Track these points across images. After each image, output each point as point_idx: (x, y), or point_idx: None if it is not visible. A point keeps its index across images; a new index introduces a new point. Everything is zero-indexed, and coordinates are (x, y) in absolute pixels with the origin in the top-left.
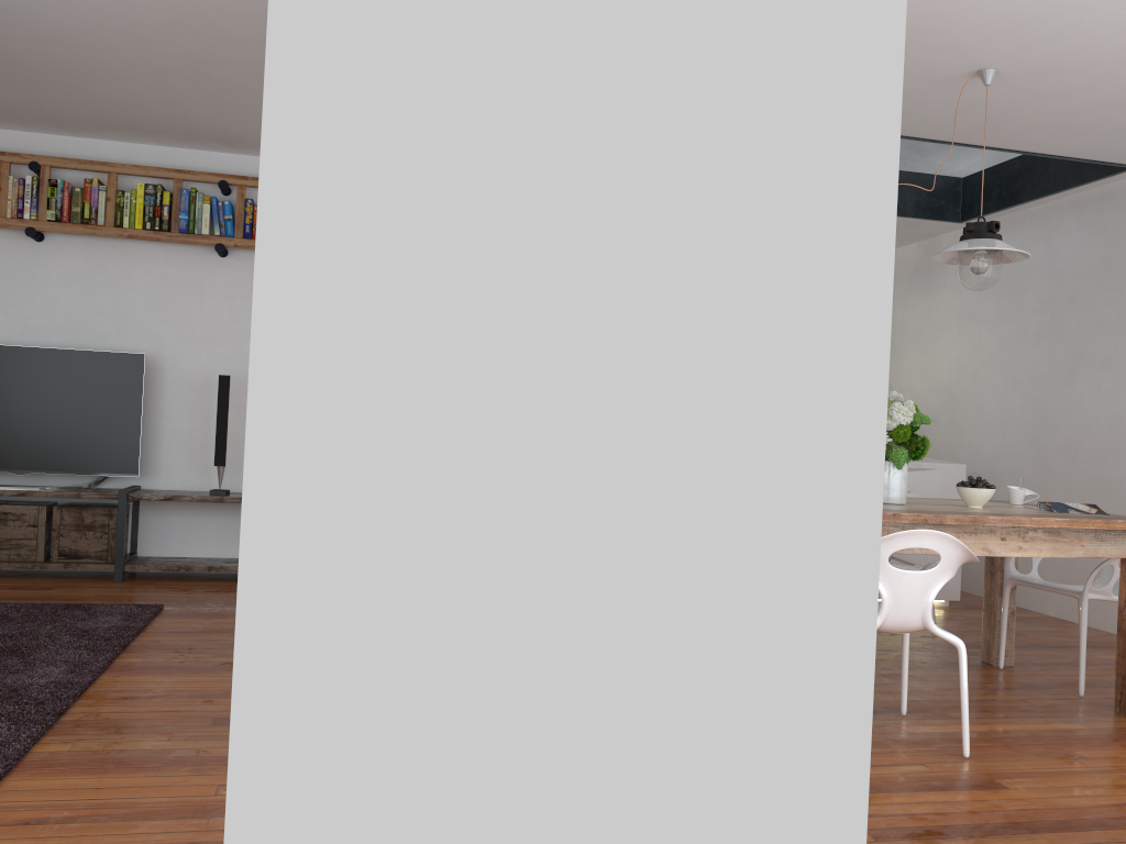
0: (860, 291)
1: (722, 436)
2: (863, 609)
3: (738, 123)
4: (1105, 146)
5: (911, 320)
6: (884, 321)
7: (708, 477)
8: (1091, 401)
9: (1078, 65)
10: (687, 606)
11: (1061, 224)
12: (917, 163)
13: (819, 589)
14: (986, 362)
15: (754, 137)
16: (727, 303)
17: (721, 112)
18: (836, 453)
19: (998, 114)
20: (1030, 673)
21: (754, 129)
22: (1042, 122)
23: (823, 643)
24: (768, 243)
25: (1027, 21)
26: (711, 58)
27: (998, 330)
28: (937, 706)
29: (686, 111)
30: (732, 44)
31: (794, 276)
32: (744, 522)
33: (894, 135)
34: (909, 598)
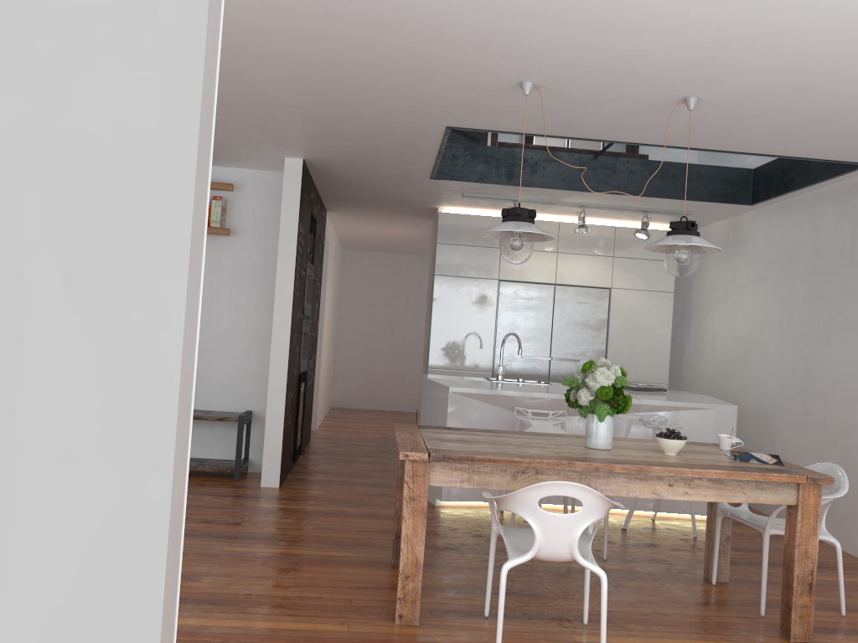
0: (153, 356)
1: (33, 468)
2: (151, 604)
3: (52, 231)
4: (832, 150)
5: (721, 281)
6: (174, 379)
7: (21, 499)
8: (840, 357)
9: (763, 92)
10: (1, 596)
11: (822, 209)
12: (709, 158)
13: (113, 587)
14: (770, 319)
15: (66, 241)
16: (40, 367)
17: (38, 223)
18: (130, 482)
19: (724, 128)
20: (737, 590)
21: (66, 234)
22: (765, 133)
23: (115, 630)
24: (75, 321)
25: (697, 63)
26: (31, 183)
27: (778, 293)
28: (623, 617)
29: (9, 223)
30: (49, 171)
31: (96, 345)
32: (50, 534)
33: (186, 235)
34: (558, 535)
